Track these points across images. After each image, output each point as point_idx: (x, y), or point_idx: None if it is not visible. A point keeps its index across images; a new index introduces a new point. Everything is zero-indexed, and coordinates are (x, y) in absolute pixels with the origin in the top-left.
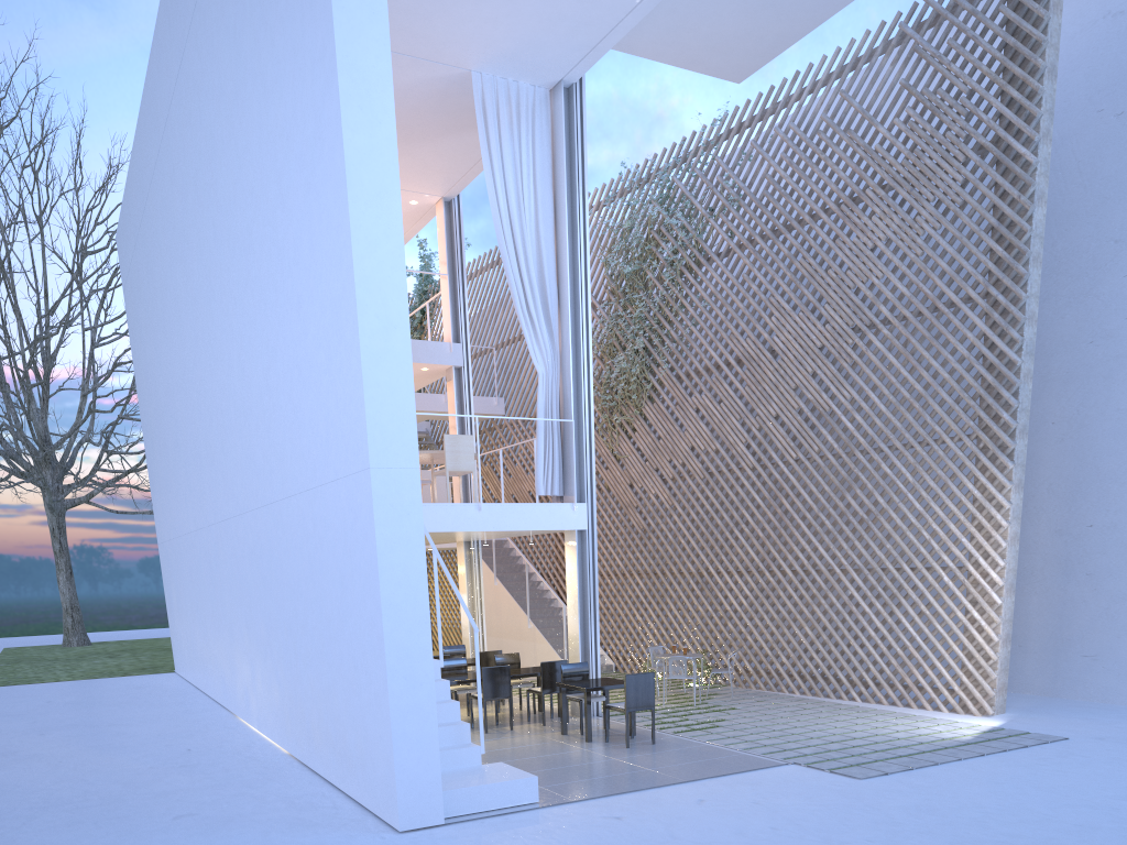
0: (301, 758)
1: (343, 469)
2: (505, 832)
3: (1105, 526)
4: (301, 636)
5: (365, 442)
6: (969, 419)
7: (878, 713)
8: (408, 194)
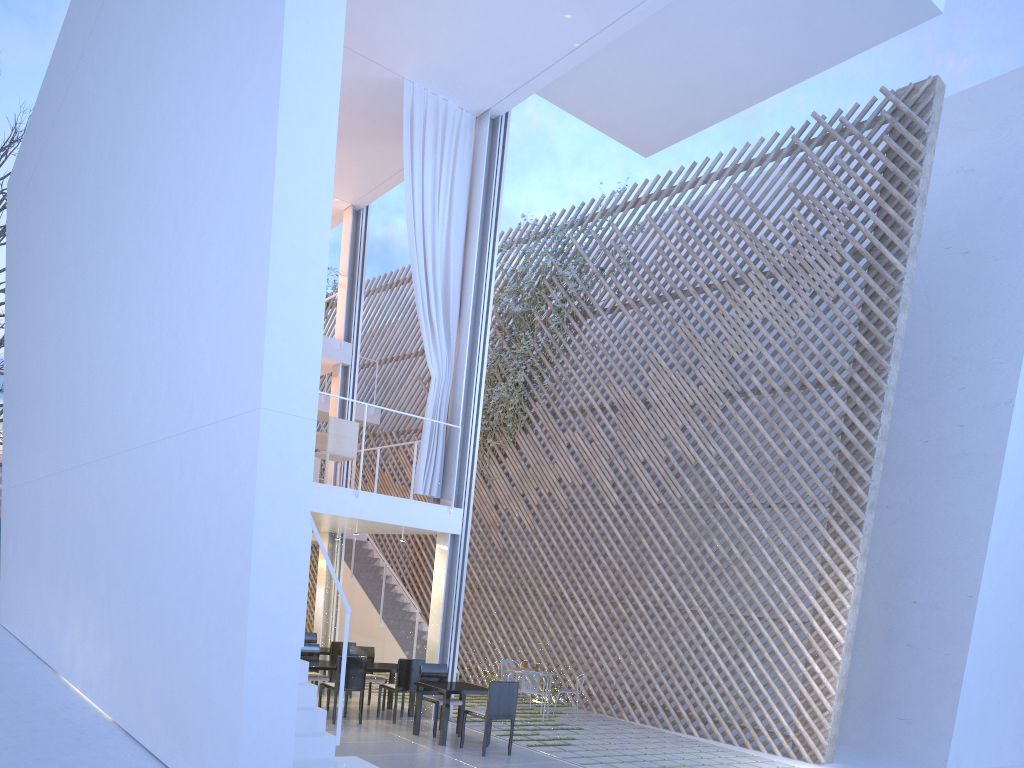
0: (125, 727)
1: (227, 410)
2: None
3: (927, 604)
4: (146, 593)
5: (259, 380)
6: (825, 488)
7: (719, 749)
8: None
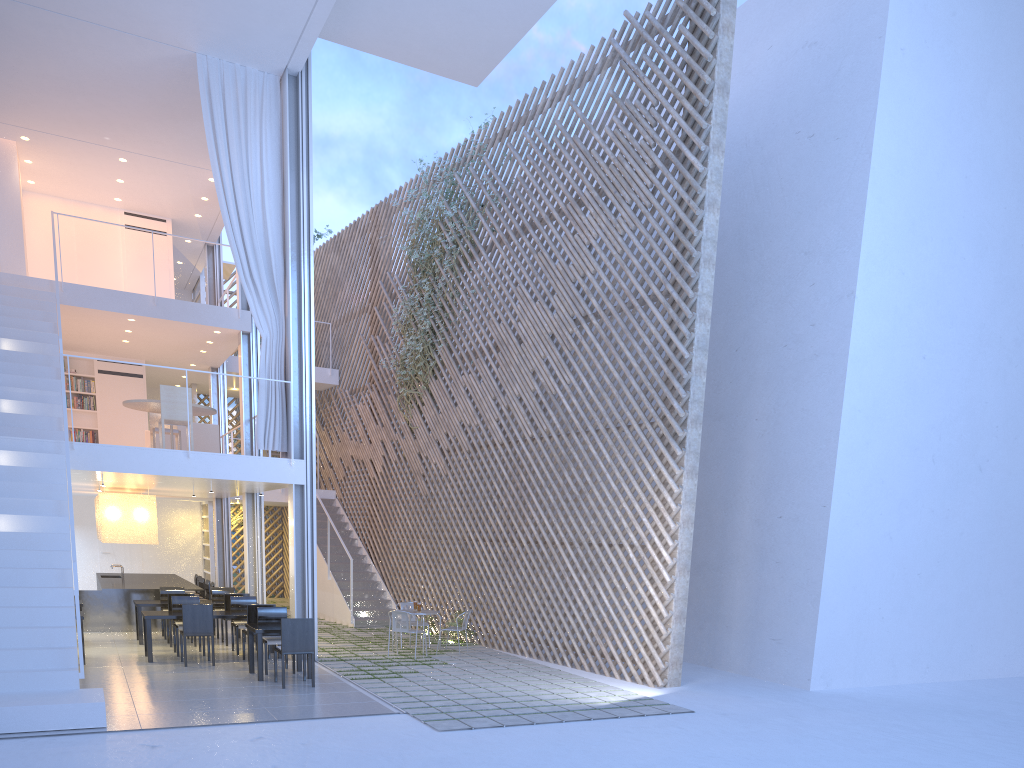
0: None
1: None
2: (27, 751)
3: (791, 518)
4: None
5: None
6: (650, 407)
7: (565, 677)
8: (203, 171)
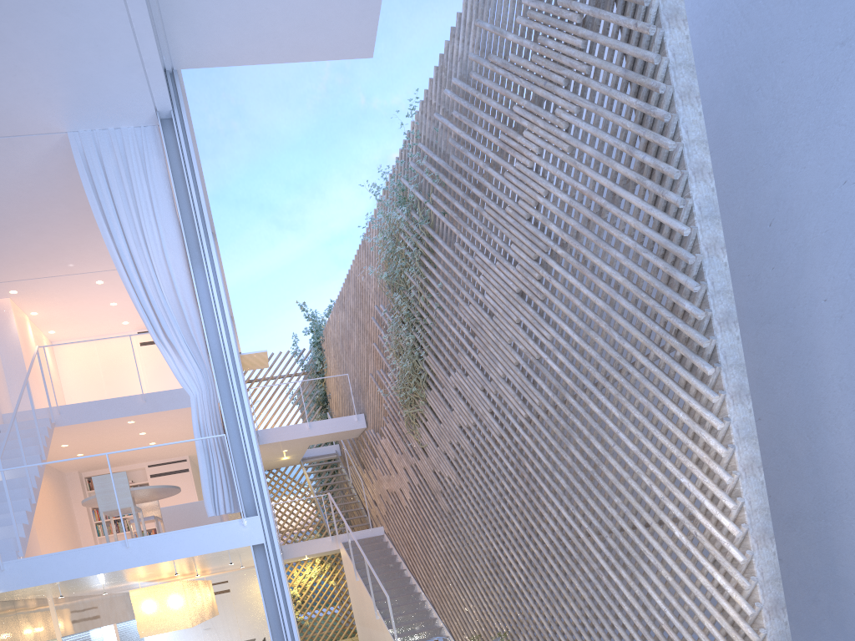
0: None
1: None
2: None
3: None
4: None
5: None
6: (653, 324)
7: None
8: None
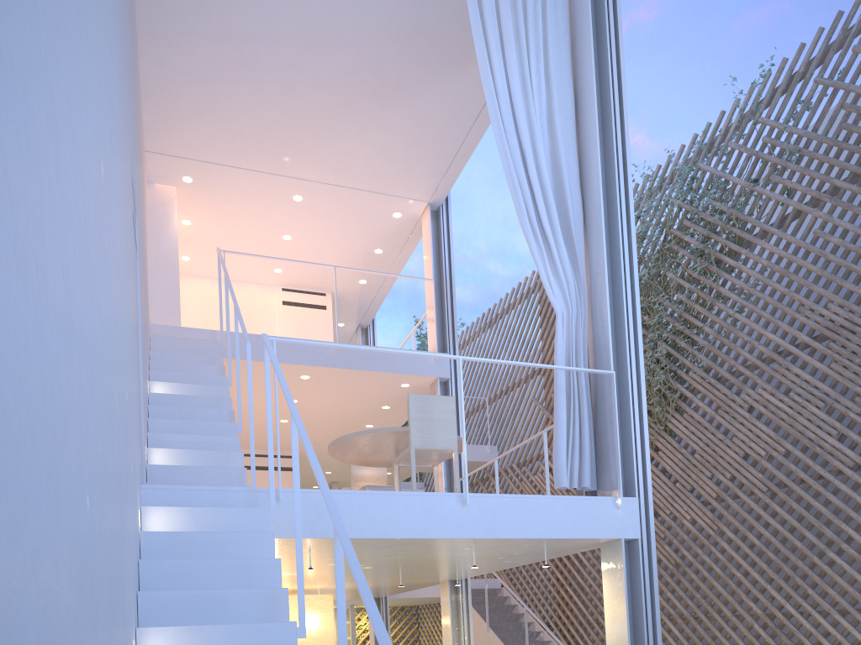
0: None
1: None
2: None
3: None
4: None
5: None
6: None
7: None
8: (390, 200)
